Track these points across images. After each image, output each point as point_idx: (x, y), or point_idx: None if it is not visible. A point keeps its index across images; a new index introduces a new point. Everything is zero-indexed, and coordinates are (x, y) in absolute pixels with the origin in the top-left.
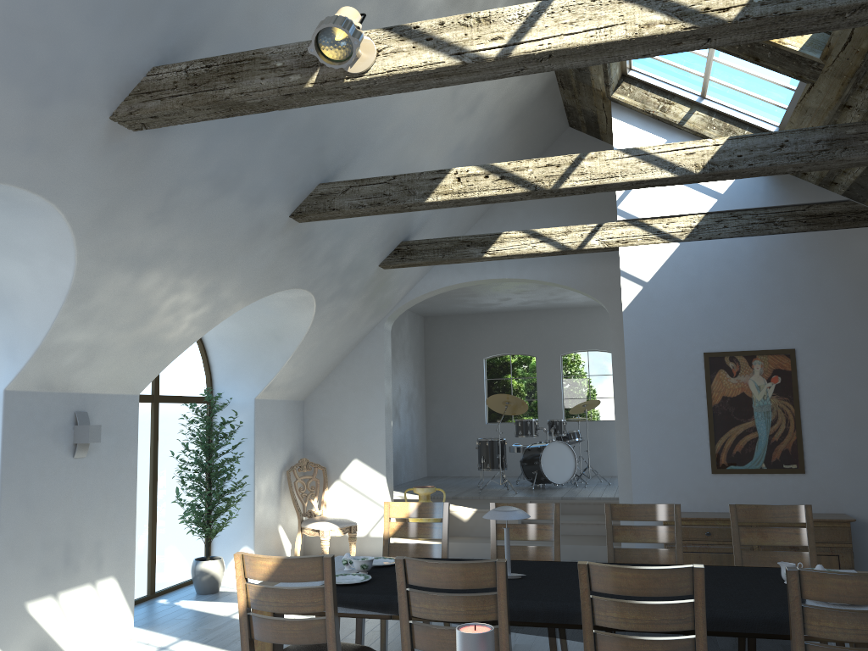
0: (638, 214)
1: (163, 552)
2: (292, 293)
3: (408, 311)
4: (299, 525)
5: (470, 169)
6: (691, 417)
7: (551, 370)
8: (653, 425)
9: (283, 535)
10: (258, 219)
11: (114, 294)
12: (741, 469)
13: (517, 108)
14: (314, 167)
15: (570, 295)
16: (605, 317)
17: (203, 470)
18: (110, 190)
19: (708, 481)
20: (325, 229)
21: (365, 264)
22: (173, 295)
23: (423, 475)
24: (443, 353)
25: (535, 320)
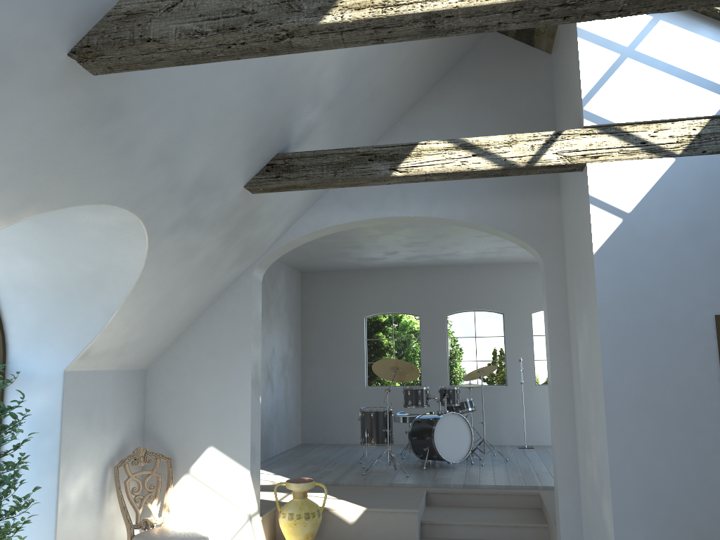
0: (614, 117)
1: None
2: (106, 216)
3: (284, 265)
4: None
5: None
6: (699, 410)
7: (436, 330)
8: (642, 421)
9: None
10: None
11: None
12: None
13: None
14: None
15: (463, 249)
16: (493, 275)
17: None
18: None
19: None
20: (150, 102)
21: (224, 182)
22: None
23: (297, 443)
24: (321, 310)
25: (419, 278)
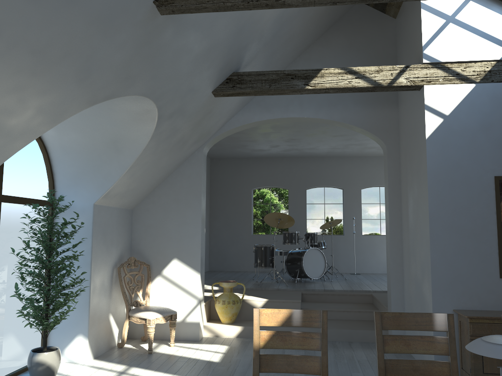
0: (441, 58)
1: None
2: (137, 104)
3: None
4: (127, 313)
5: None
6: (483, 230)
7: (299, 199)
8: (450, 236)
9: (112, 322)
10: None
11: None
12: None
13: None
14: None
15: (321, 145)
16: (337, 164)
17: (44, 266)
18: None
19: (496, 285)
20: (181, 33)
21: (203, 88)
22: (16, 67)
23: (206, 270)
24: (223, 184)
25: (289, 164)
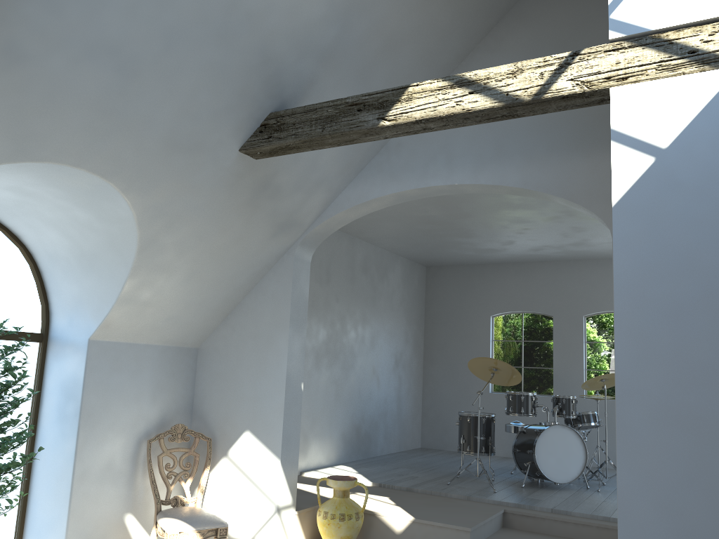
0: (651, 22)
1: None
2: (76, 178)
3: (401, 257)
4: (155, 516)
5: None
6: None
7: (571, 333)
8: (668, 436)
9: (135, 527)
10: None
11: None
12: None
13: None
14: None
15: (591, 237)
16: None
17: None
18: None
19: None
20: (55, 46)
21: (207, 143)
22: None
23: (414, 447)
24: (445, 307)
25: (553, 273)
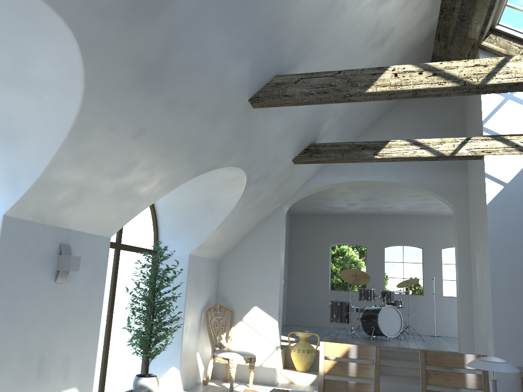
0: (500, 131)
1: (112, 367)
2: (230, 172)
3: None
4: (212, 353)
5: (406, 67)
6: None
7: (377, 256)
8: (511, 296)
9: (199, 360)
10: (226, 97)
11: (108, 140)
12: None
13: (407, 49)
14: (275, 58)
15: (399, 204)
16: (416, 223)
17: (149, 304)
18: (122, 30)
19: None
20: (268, 119)
21: (284, 157)
22: (152, 152)
23: (283, 323)
24: (302, 240)
25: (367, 222)
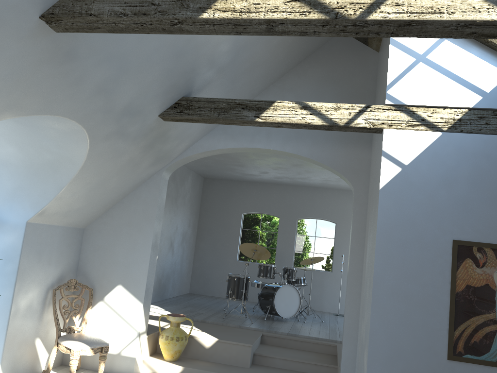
0: (406, 100)
1: None
2: (62, 124)
3: (192, 171)
4: (56, 339)
5: None
6: (433, 300)
7: (289, 228)
8: (395, 303)
9: (40, 347)
10: None
11: None
12: (477, 359)
13: None
14: None
15: (312, 176)
16: (332, 196)
17: None
18: None
19: (442, 367)
20: (94, 53)
21: (144, 111)
22: None
23: (186, 292)
24: (214, 205)
25: (282, 192)
